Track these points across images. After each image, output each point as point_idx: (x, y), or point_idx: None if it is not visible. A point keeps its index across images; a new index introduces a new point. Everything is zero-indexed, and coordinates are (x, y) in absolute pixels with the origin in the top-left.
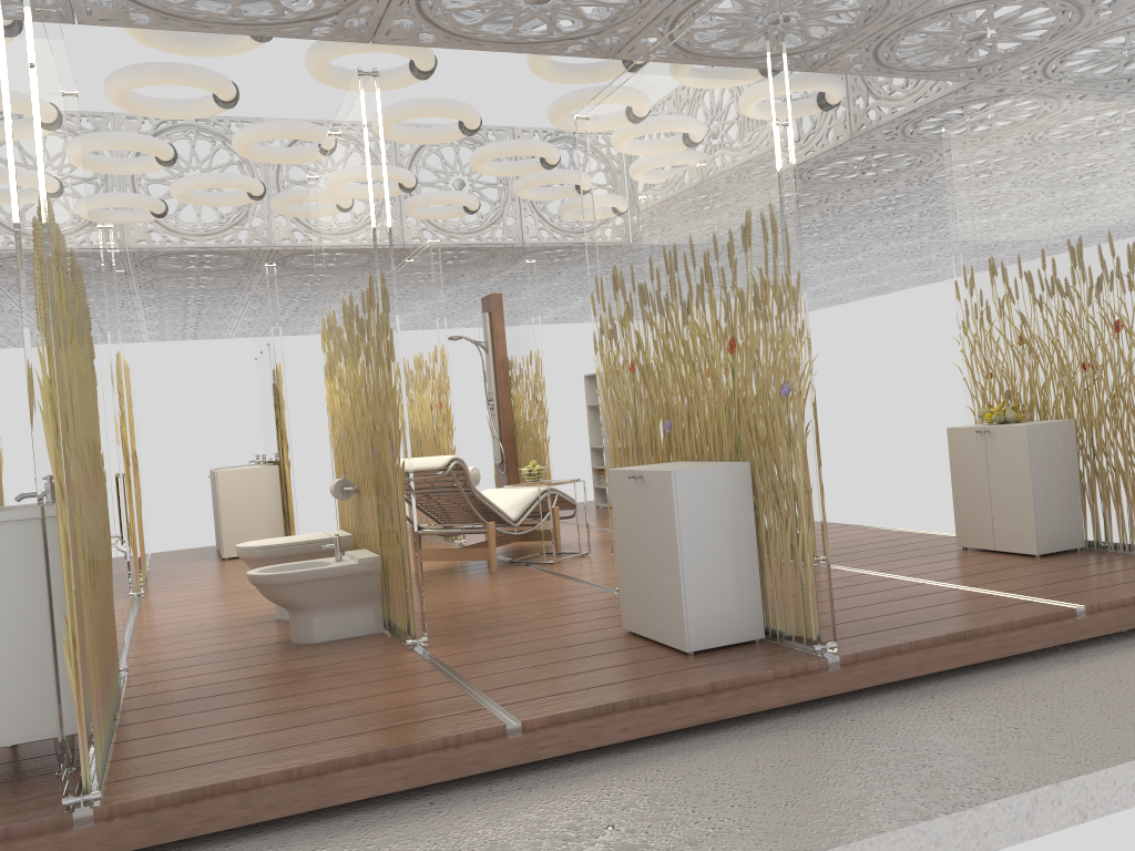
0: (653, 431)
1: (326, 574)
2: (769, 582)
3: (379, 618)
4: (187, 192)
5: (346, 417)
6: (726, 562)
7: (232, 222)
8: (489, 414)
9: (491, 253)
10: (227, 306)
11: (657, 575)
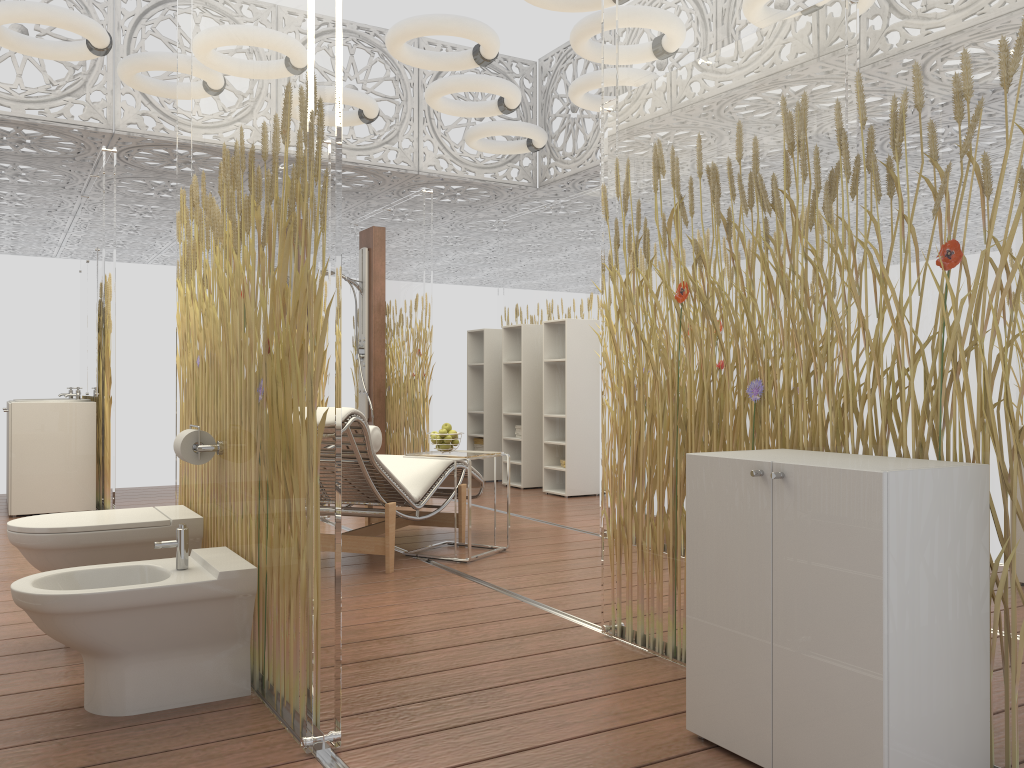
0: (721, 396)
1: (159, 598)
2: (1017, 689)
3: (244, 672)
4: (1, 24)
5: (210, 334)
6: (948, 649)
7: (63, 91)
8: (354, 365)
9: (379, 179)
10: (53, 213)
11: (806, 661)
